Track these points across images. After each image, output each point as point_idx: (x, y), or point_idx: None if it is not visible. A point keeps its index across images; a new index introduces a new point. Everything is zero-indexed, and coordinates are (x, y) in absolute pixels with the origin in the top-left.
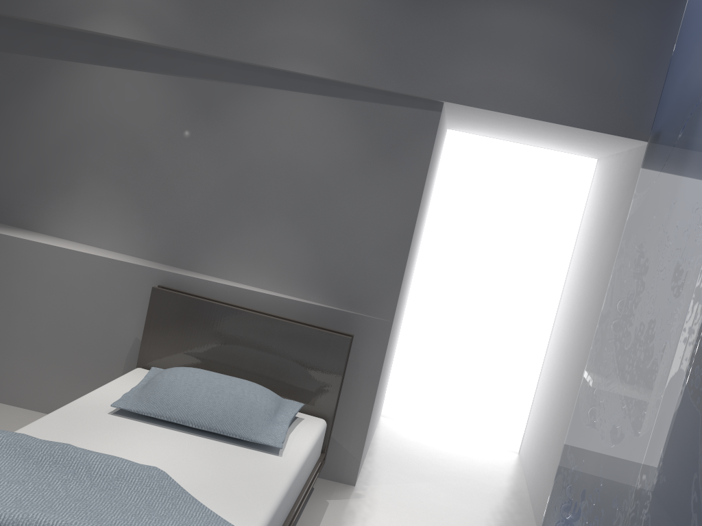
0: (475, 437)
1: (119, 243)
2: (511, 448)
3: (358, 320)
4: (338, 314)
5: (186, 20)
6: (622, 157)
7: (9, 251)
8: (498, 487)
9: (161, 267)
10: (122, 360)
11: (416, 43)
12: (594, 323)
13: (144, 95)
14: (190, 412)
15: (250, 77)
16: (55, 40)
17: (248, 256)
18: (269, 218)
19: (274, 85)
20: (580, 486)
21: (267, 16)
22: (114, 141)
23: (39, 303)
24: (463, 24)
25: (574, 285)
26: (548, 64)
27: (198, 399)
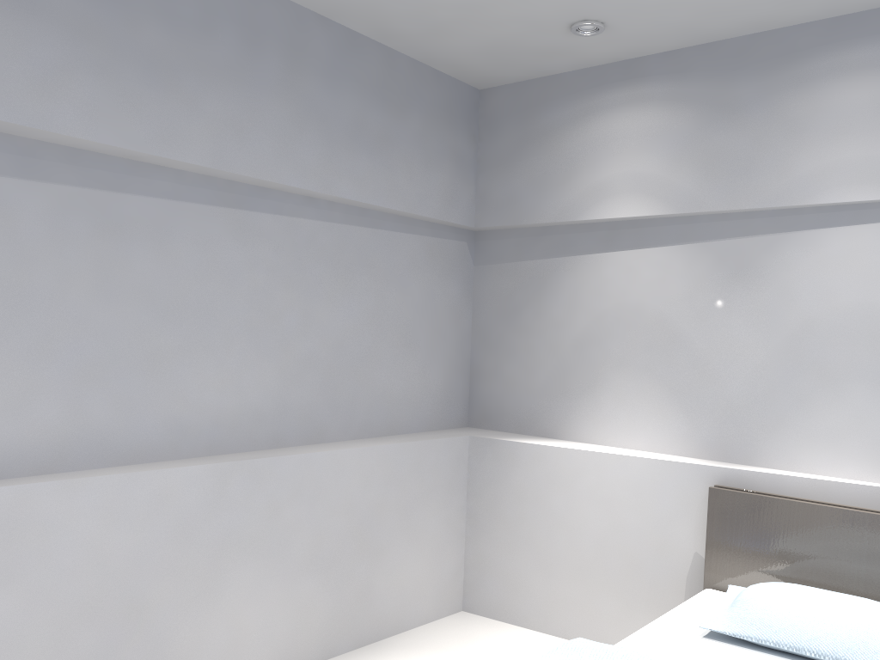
0: None
1: (656, 441)
2: None
3: None
4: None
5: (701, 180)
6: None
7: (543, 462)
8: None
9: (712, 463)
10: (681, 581)
11: None
12: None
13: (662, 272)
14: (804, 636)
15: (789, 222)
16: (562, 237)
17: (825, 439)
18: (846, 387)
19: (822, 225)
20: None
21: (800, 148)
22: (636, 328)
23: (580, 517)
24: None
25: None
26: None
27: (809, 620)
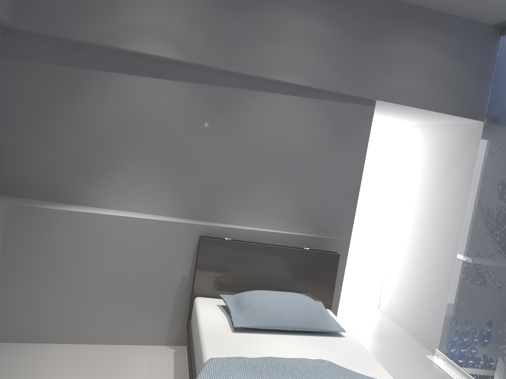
0: (351, 304)
1: (155, 207)
2: (372, 307)
3: (330, 241)
4: (318, 239)
5: (208, 44)
6: (448, 127)
7: (78, 224)
8: (390, 331)
9: (196, 222)
10: (173, 294)
11: (361, 64)
12: (453, 225)
13: (171, 97)
14: (286, 320)
15: (251, 84)
16: (93, 55)
17: (254, 207)
18: (268, 180)
19: (268, 90)
20: (483, 319)
21: (267, 43)
22: (148, 132)
23: (105, 261)
24: (387, 53)
25: (415, 203)
26: (433, 77)
27: (285, 311)
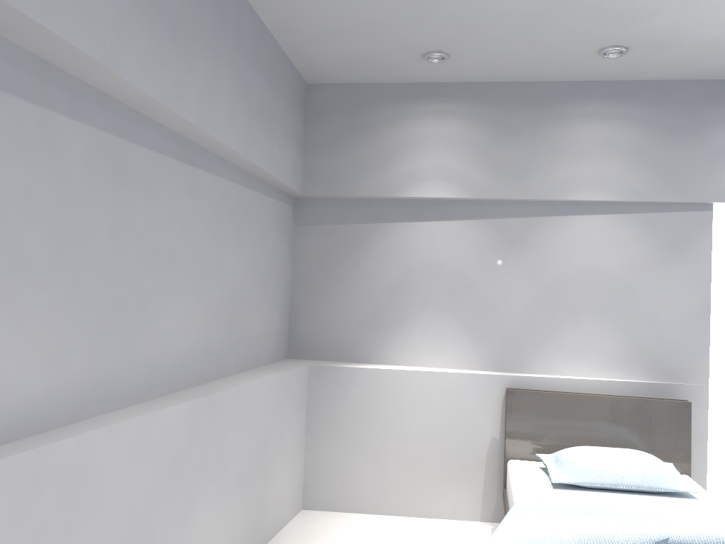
0: None
1: (453, 360)
2: None
3: (679, 388)
4: (661, 386)
5: (491, 176)
6: None
7: (375, 381)
8: None
9: (500, 373)
10: (483, 458)
11: (682, 163)
12: None
13: (458, 238)
14: (616, 476)
15: (546, 210)
16: (376, 208)
17: (569, 352)
18: (583, 318)
19: (568, 213)
20: None
21: (557, 162)
22: (437, 278)
23: (405, 421)
24: (717, 143)
25: None
26: None
27: (614, 466)
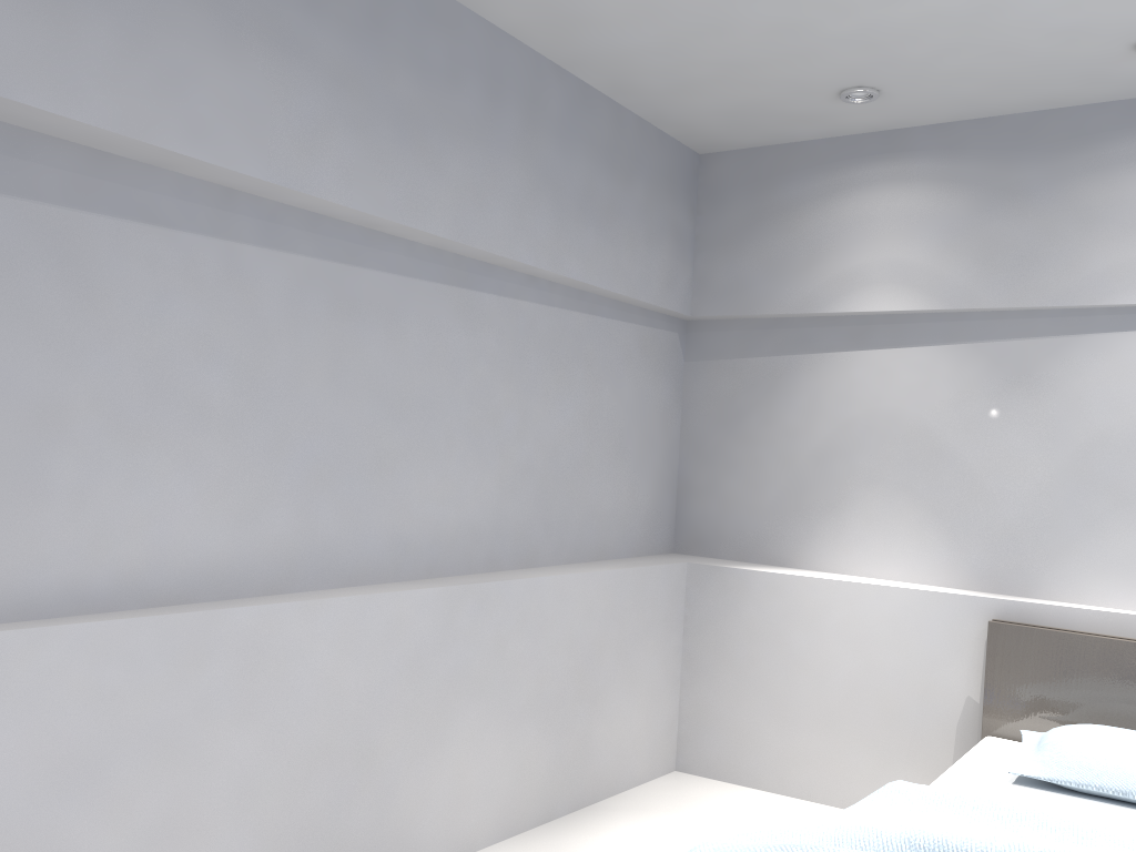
0: None
1: (914, 570)
2: None
3: None
4: None
5: (976, 272)
6: None
7: (782, 593)
8: None
9: (987, 595)
10: (951, 730)
11: None
12: None
13: (925, 375)
14: (1130, 779)
15: (1078, 323)
16: (799, 332)
17: (1118, 567)
18: None
19: (1117, 328)
20: None
21: (1094, 242)
22: (891, 439)
23: (826, 657)
24: None
25: None
26: None
27: (1133, 762)
